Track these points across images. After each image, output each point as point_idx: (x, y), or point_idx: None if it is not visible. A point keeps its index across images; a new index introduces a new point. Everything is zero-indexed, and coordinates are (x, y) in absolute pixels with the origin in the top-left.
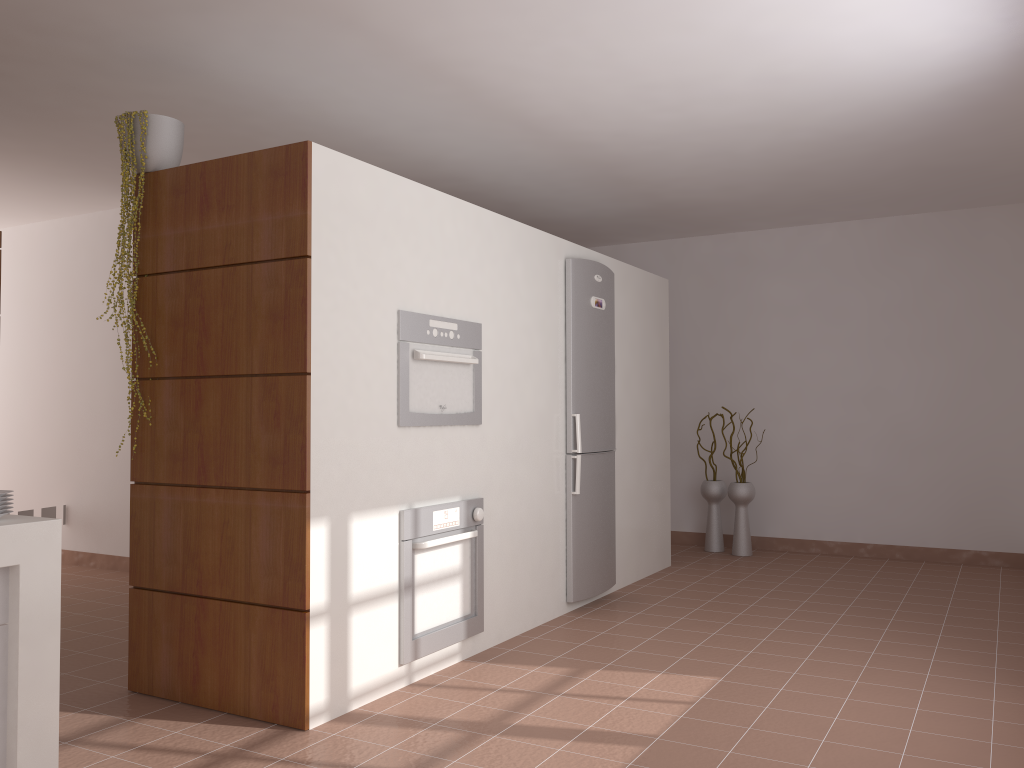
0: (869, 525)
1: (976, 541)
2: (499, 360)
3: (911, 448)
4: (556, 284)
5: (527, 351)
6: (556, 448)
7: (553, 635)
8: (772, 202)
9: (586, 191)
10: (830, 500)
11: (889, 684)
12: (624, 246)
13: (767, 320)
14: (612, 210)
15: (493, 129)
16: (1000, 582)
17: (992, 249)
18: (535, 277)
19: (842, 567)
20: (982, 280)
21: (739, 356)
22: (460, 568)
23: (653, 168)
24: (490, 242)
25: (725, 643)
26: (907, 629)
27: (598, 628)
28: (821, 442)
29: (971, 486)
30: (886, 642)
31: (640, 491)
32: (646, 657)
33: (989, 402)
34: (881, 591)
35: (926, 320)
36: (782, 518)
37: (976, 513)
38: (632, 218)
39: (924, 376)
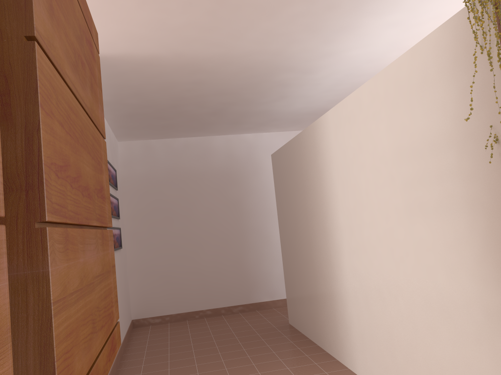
0: None
1: None
2: None
3: None
4: None
5: None
6: None
7: None
8: None
9: (337, 92)
10: None
11: None
12: (261, 134)
13: None
14: (314, 108)
15: (419, 35)
16: None
17: None
18: None
19: None
20: None
21: None
22: None
23: None
24: None
25: None
26: None
27: None
28: None
29: None
30: None
31: None
32: None
33: None
34: None
35: None
36: None
37: None
38: (308, 115)
39: None
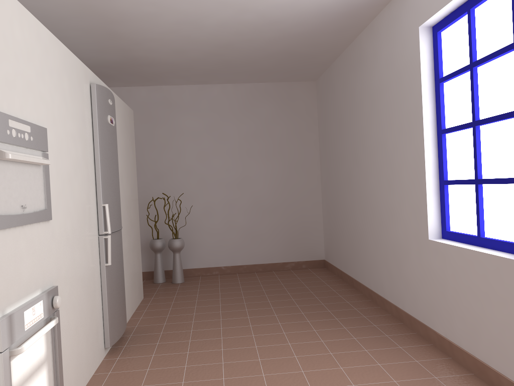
0: (244, 255)
1: (296, 256)
2: (59, 162)
3: (264, 210)
4: (86, 102)
5: (74, 155)
6: (93, 232)
7: (112, 383)
8: (196, 66)
9: (82, 41)
10: (223, 243)
11: (358, 364)
12: None
13: (183, 140)
14: (92, 60)
15: None
16: (319, 277)
17: (298, 104)
18: (75, 94)
19: (239, 281)
20: (294, 120)
21: (167, 162)
22: (45, 356)
23: (141, 27)
24: (47, 56)
25: (237, 356)
26: (317, 318)
27: (141, 365)
28: (217, 210)
29: (293, 228)
30: (319, 331)
31: (130, 253)
32: (200, 385)
33: (300, 184)
34: (276, 294)
35: (269, 141)
36: (196, 256)
37: (295, 242)
38: (103, 68)
39: (269, 171)
